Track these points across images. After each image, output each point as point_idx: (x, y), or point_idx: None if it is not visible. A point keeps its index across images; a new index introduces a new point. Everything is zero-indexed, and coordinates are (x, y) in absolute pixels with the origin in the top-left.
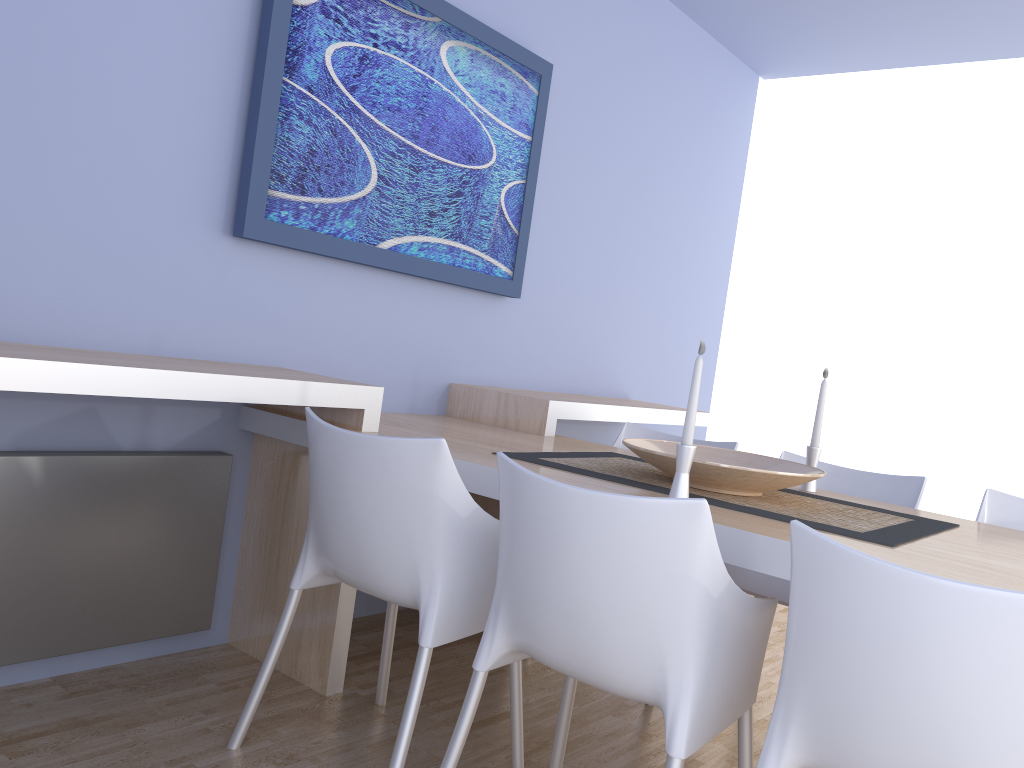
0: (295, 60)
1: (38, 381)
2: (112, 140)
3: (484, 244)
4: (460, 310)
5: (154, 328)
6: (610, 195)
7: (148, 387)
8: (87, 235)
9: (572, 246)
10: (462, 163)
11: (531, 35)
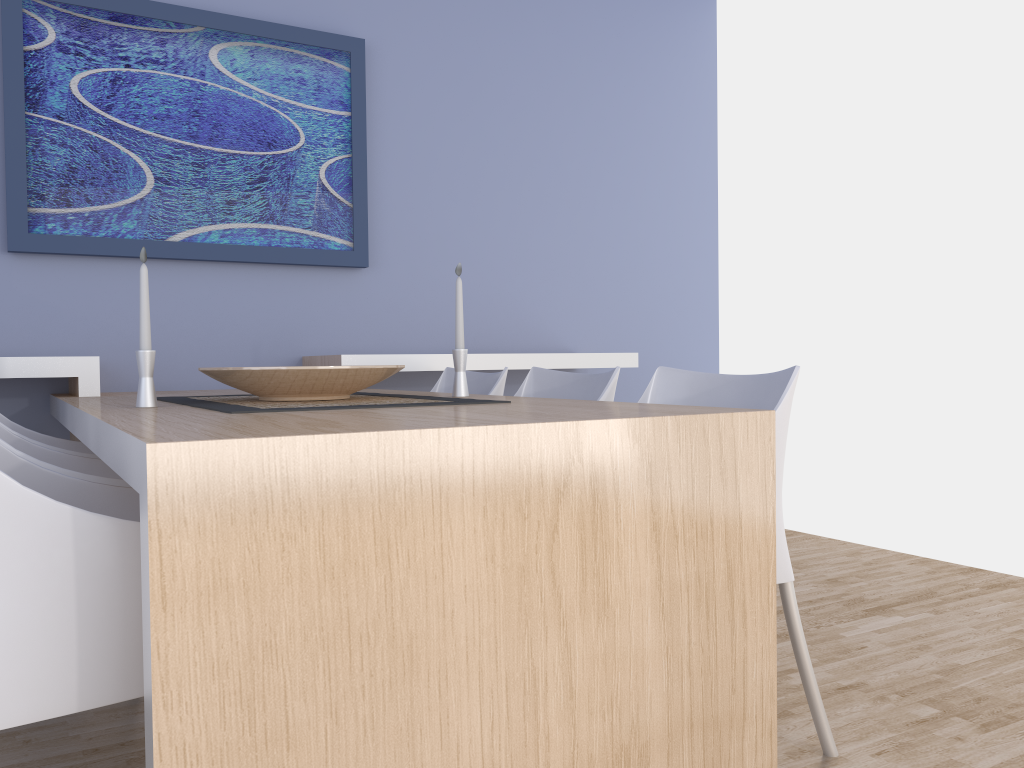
0: (37, 96)
1: None
2: None
3: (306, 221)
4: (301, 287)
5: None
6: (495, 151)
7: None
8: None
9: (448, 208)
10: (260, 151)
11: (341, 18)
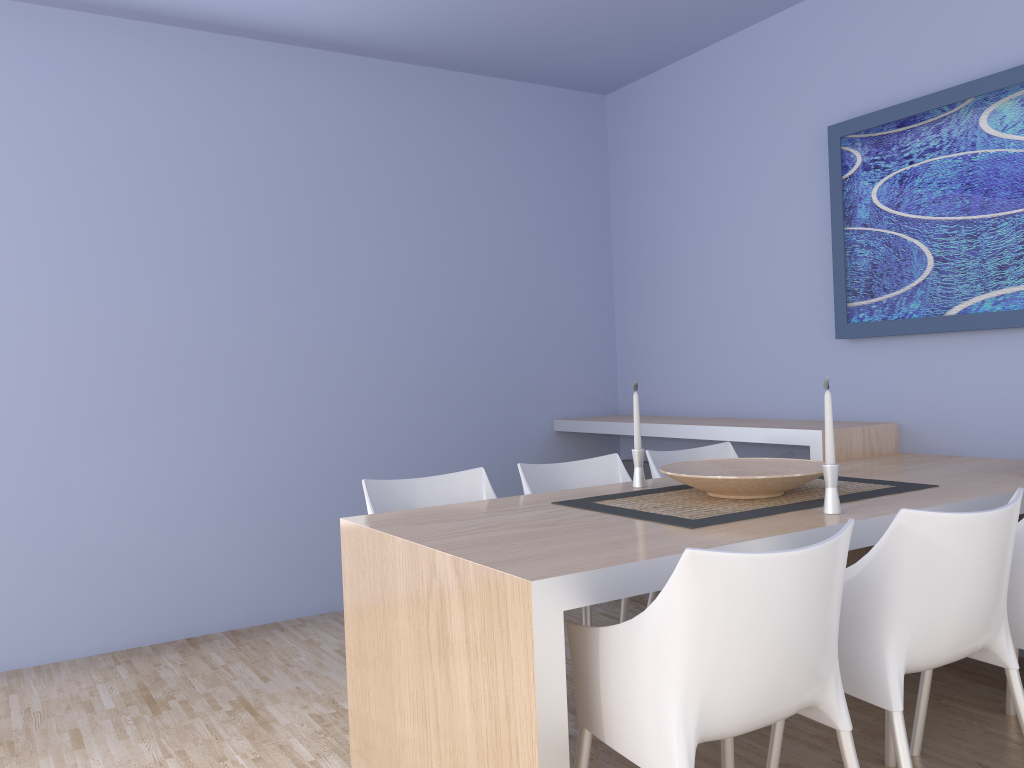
0: (850, 213)
1: (664, 432)
2: (780, 306)
3: None
4: None
5: (814, 404)
6: None
7: (698, 434)
8: (776, 359)
9: None
10: None
11: None
